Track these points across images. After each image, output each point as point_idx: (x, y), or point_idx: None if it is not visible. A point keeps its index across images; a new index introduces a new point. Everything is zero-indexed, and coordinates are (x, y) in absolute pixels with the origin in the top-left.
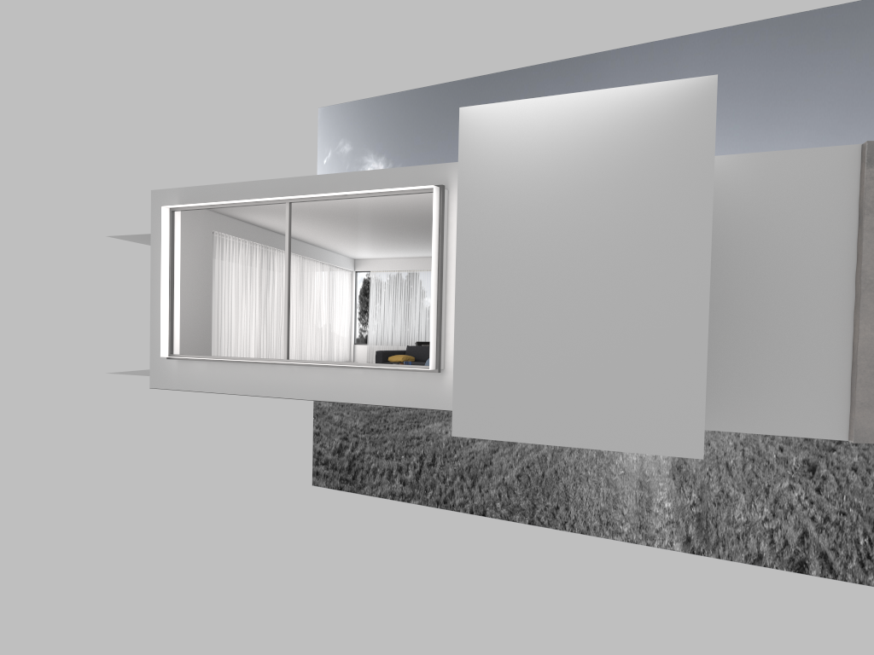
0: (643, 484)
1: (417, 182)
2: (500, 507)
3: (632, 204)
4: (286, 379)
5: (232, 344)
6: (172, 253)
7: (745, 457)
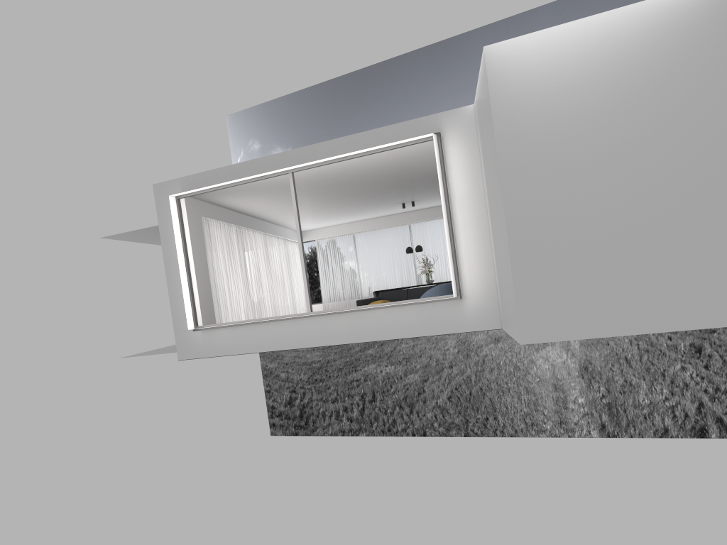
0: (558, 387)
1: (411, 134)
2: (437, 426)
3: (673, 104)
4: (310, 330)
5: (229, 315)
6: (184, 236)
7: (640, 350)
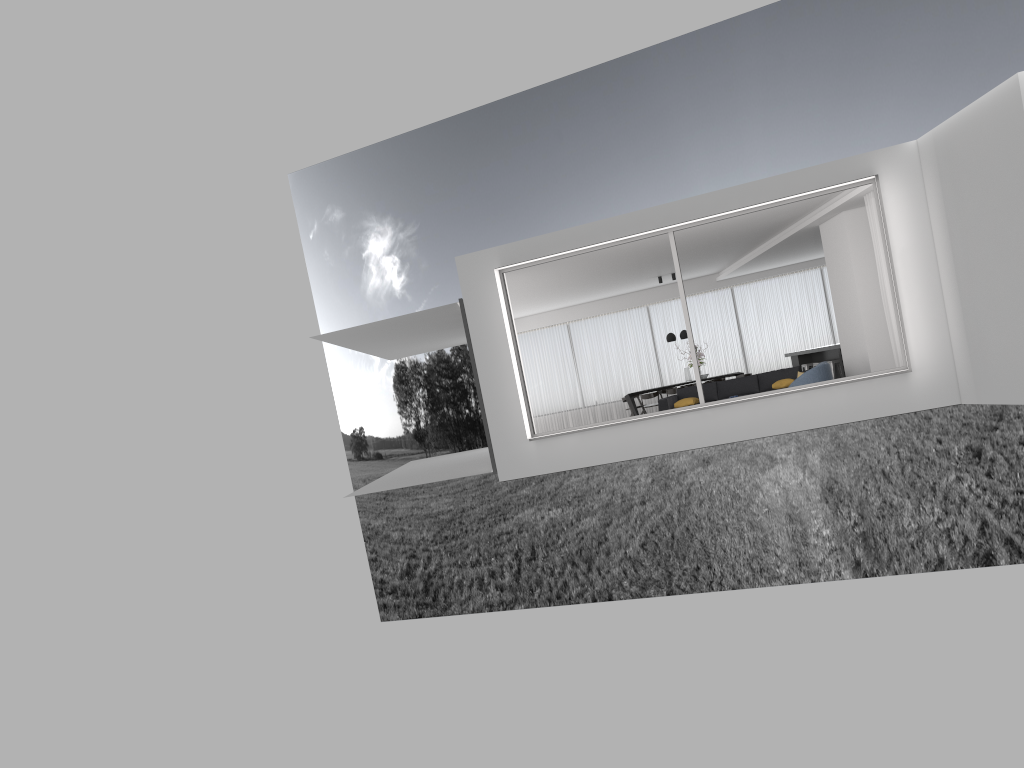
0: (794, 517)
1: (833, 179)
2: (628, 585)
3: None
4: (697, 427)
5: None
6: (512, 321)
7: (902, 459)
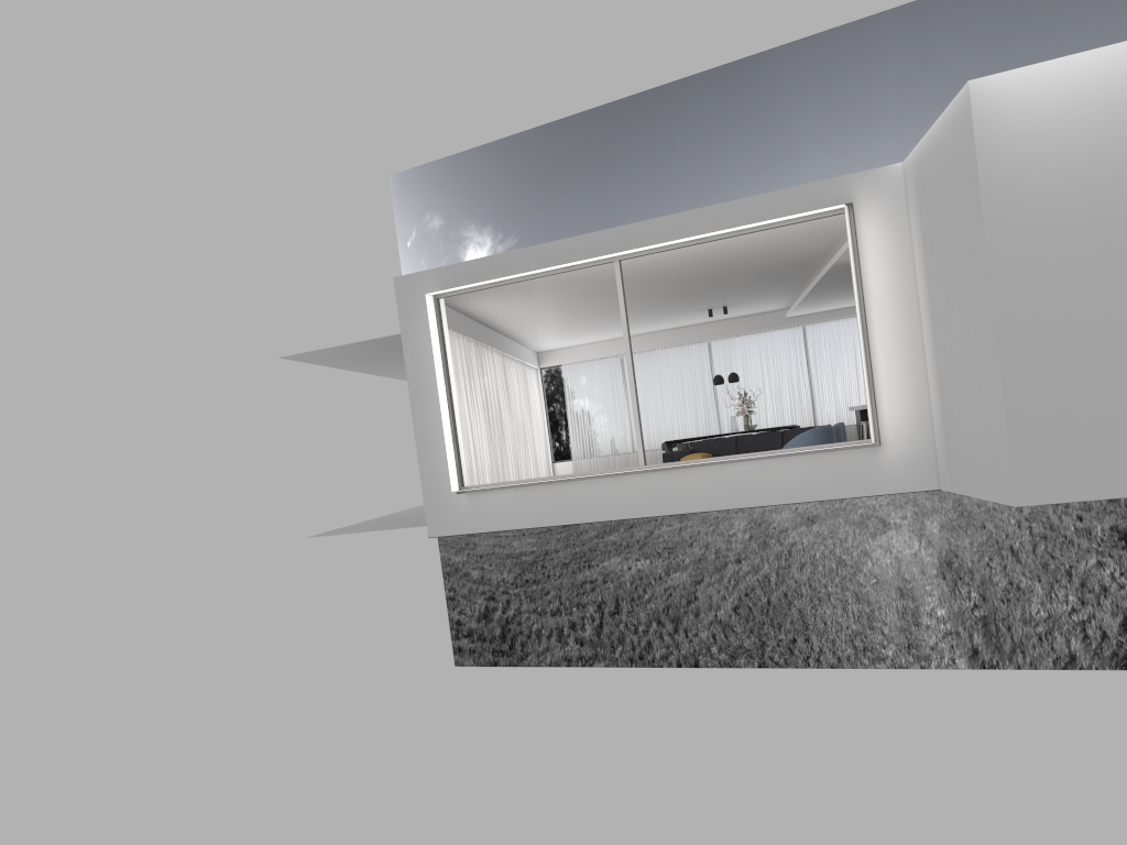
0: (905, 592)
1: (804, 206)
2: (717, 651)
3: None
4: (639, 493)
5: (474, 474)
6: (445, 354)
7: (1034, 536)
